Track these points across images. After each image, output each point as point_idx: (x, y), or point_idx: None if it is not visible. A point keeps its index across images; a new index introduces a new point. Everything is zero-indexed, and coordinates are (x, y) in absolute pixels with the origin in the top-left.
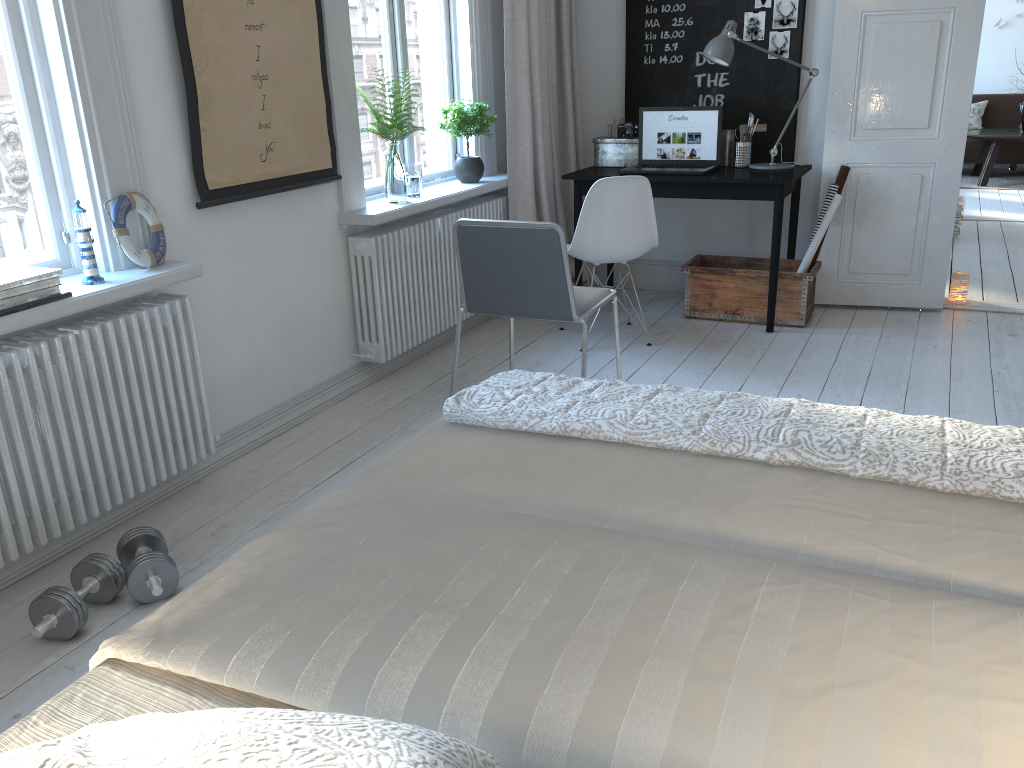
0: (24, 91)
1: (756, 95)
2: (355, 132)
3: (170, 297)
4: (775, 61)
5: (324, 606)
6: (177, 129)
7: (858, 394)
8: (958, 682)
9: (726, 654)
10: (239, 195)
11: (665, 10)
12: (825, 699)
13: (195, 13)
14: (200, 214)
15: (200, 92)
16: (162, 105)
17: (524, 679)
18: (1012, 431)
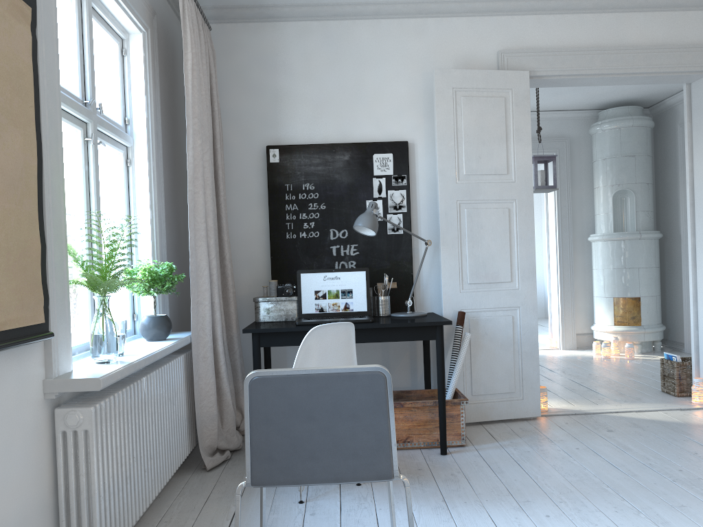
0: None
1: (381, 261)
2: (65, 283)
3: None
4: (393, 235)
5: None
6: None
7: (590, 504)
8: None
9: None
10: None
11: (302, 197)
12: None
13: None
14: None
15: None
16: None
17: None
18: None
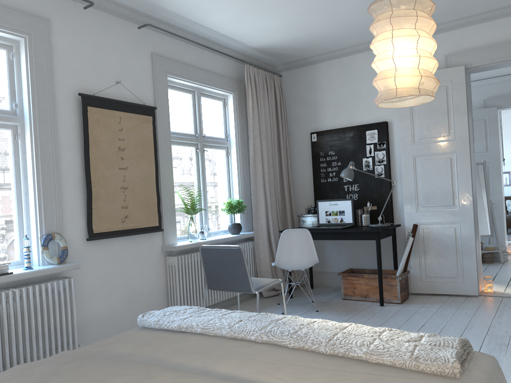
0: (16, 193)
1: (372, 193)
2: (172, 211)
3: (66, 278)
4: (378, 178)
5: None
6: (82, 208)
7: None
8: None
9: None
10: (108, 235)
11: (328, 159)
12: None
13: (95, 163)
14: (89, 243)
15: (93, 193)
16: (76, 198)
17: None
18: (380, 328)
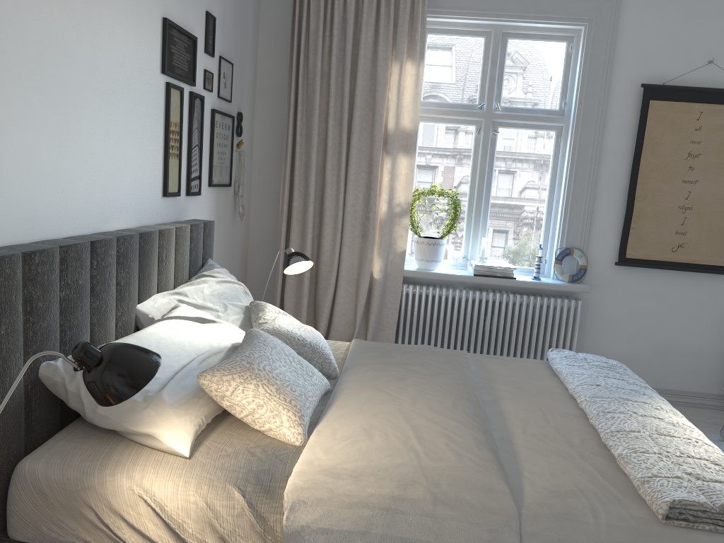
0: (548, 199)
1: None
2: None
3: (576, 299)
4: None
5: (381, 346)
6: (618, 225)
7: None
8: (406, 409)
9: (391, 379)
10: (645, 264)
11: None
12: (379, 391)
13: (645, 173)
14: (618, 268)
15: (635, 210)
16: (612, 213)
17: (363, 363)
18: (704, 456)
